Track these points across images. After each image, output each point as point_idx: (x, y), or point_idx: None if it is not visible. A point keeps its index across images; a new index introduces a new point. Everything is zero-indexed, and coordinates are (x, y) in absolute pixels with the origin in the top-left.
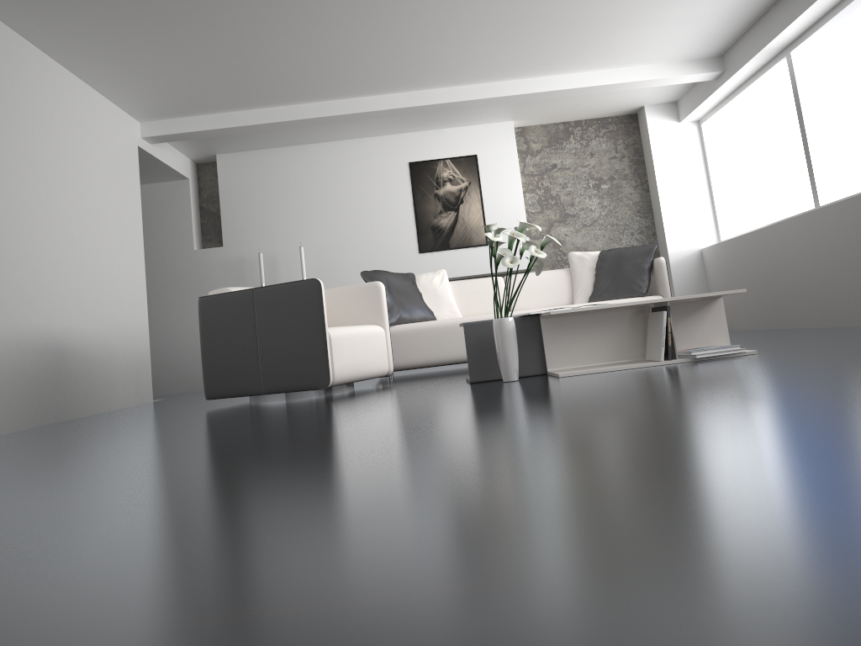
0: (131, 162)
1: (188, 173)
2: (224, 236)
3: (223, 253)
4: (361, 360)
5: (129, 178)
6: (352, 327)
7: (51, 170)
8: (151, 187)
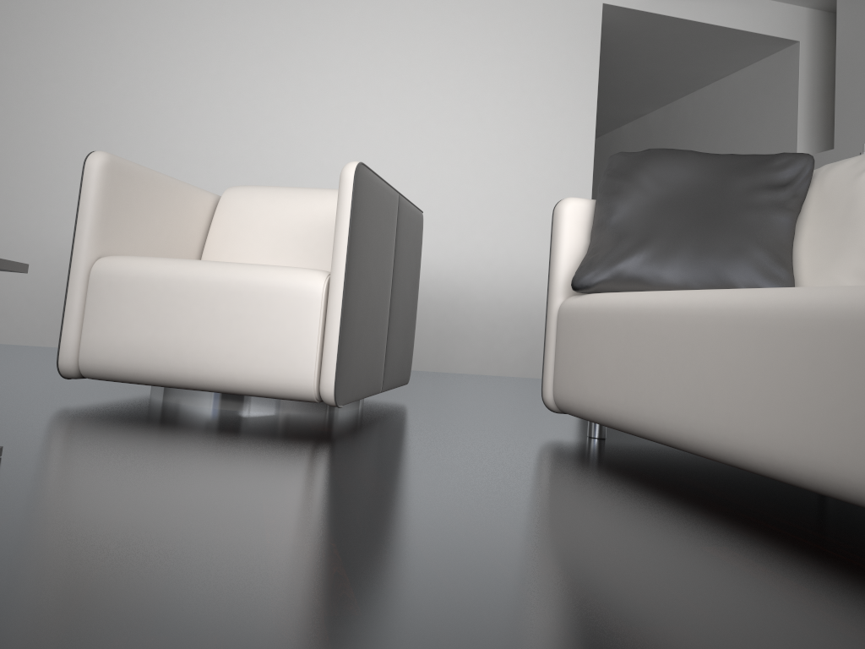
0: (575, 30)
1: (797, 32)
2: (837, 130)
3: (832, 161)
4: (183, 341)
5: (562, 53)
6: (188, 263)
7: (339, 55)
8: (756, 67)
